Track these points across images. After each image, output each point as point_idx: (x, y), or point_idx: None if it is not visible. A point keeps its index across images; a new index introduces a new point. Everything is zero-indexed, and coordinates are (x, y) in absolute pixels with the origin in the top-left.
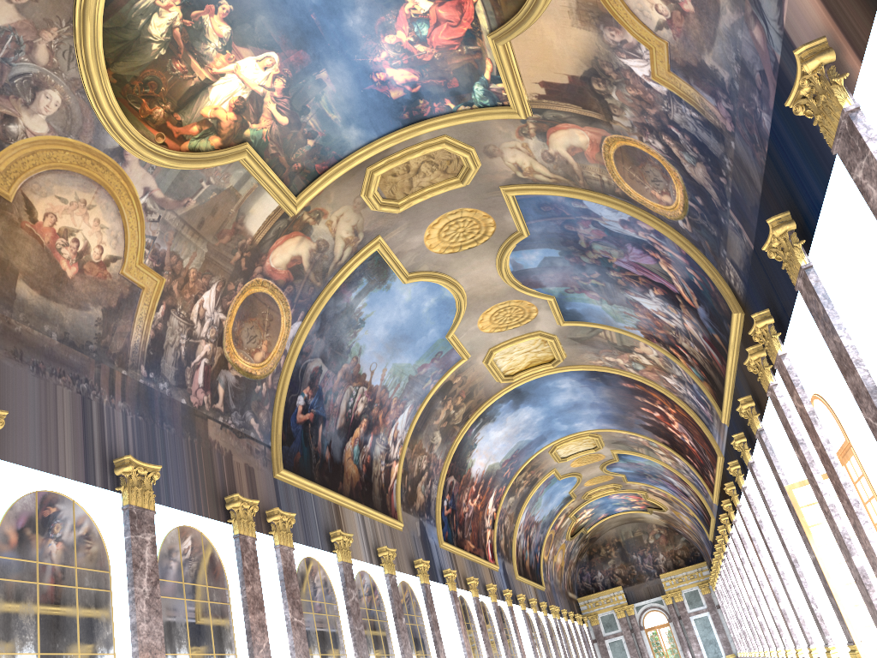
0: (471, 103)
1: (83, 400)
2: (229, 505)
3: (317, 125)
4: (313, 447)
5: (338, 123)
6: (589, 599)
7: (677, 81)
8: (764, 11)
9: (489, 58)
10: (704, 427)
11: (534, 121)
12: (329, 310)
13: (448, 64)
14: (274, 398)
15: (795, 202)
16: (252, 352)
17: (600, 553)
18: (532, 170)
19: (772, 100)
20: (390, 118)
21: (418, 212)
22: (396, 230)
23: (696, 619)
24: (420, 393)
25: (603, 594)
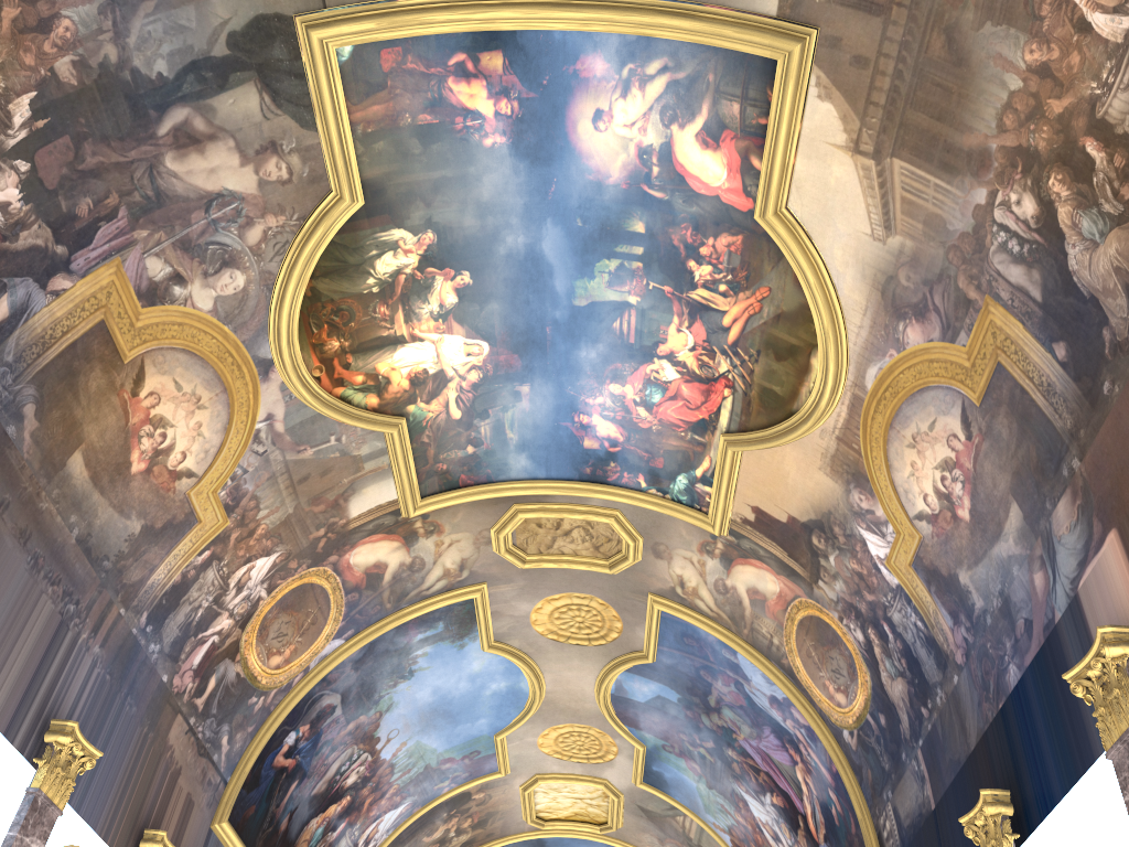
0: (666, 491)
1: (60, 625)
2: (145, 842)
3: (488, 435)
4: (273, 806)
5: (511, 444)
6: None
7: (914, 580)
8: (1057, 562)
9: (710, 456)
10: None
11: (726, 542)
12: (382, 642)
13: (662, 441)
14: (263, 721)
15: (1018, 783)
16: (271, 652)
17: None
18: (695, 592)
19: (1030, 656)
20: (570, 465)
21: (543, 576)
22: (507, 584)
23: None
24: (428, 793)
25: None
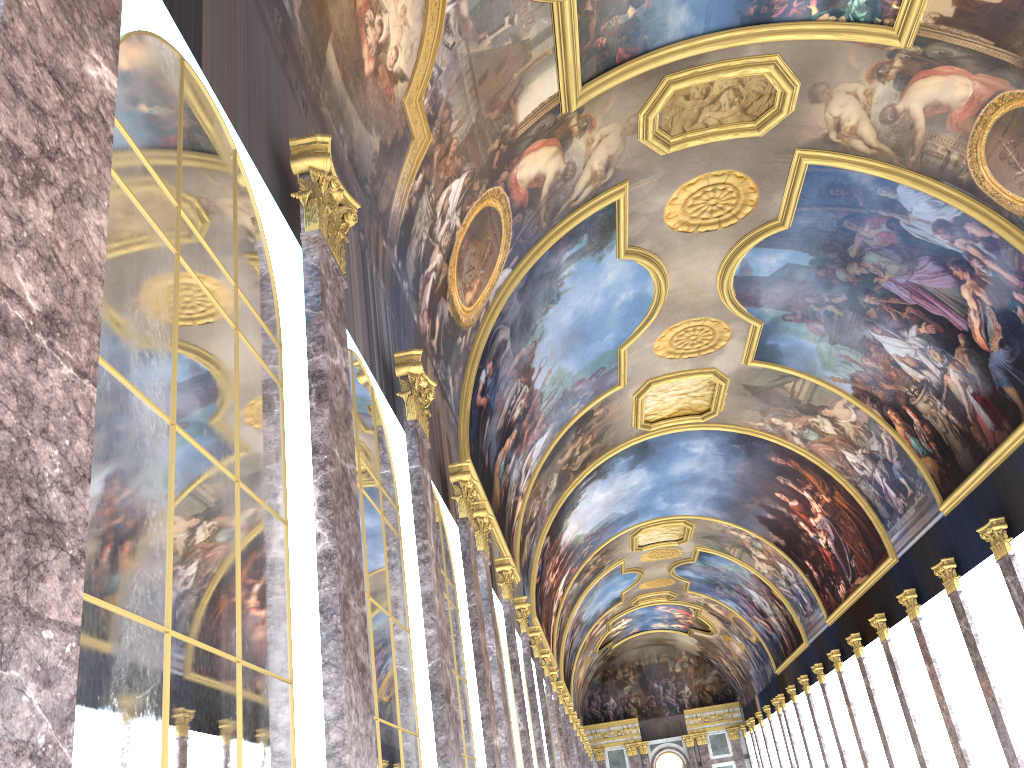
0: (841, 12)
1: (361, 256)
2: (454, 475)
3: None
4: (480, 444)
5: None
6: (598, 728)
7: None
8: None
9: None
10: (877, 521)
11: (907, 57)
12: (539, 266)
13: None
14: (466, 362)
15: None
16: (465, 288)
17: (616, 675)
18: (853, 132)
19: None
20: (732, 9)
21: (682, 161)
22: (646, 179)
23: (719, 767)
24: (564, 417)
25: (615, 724)
